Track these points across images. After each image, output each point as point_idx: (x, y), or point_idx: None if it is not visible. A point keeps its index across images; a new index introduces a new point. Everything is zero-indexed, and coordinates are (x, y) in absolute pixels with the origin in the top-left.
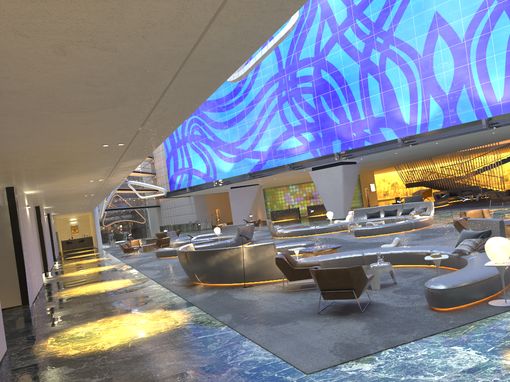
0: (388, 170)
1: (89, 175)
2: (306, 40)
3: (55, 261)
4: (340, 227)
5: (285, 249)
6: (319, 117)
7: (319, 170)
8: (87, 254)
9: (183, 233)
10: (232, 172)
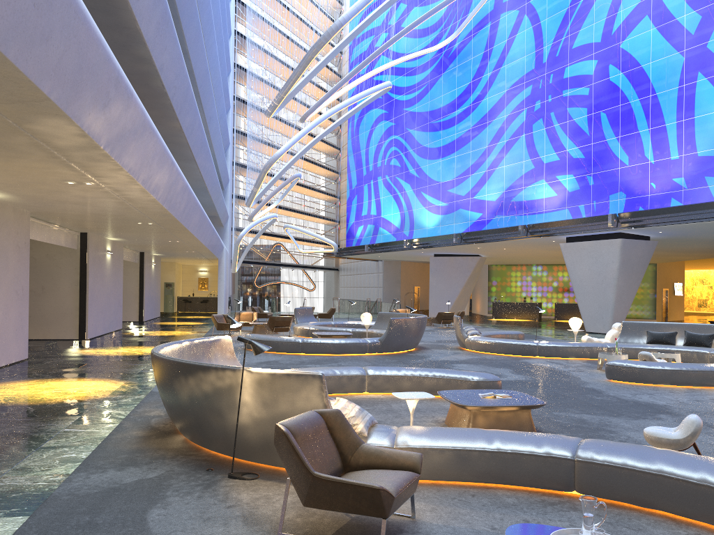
0: (712, 265)
1: (31, 163)
2: (591, 12)
3: (132, 325)
4: (587, 351)
5: (432, 382)
6: (594, 149)
7: (579, 244)
8: (187, 322)
9: (353, 313)
10: (437, 230)
